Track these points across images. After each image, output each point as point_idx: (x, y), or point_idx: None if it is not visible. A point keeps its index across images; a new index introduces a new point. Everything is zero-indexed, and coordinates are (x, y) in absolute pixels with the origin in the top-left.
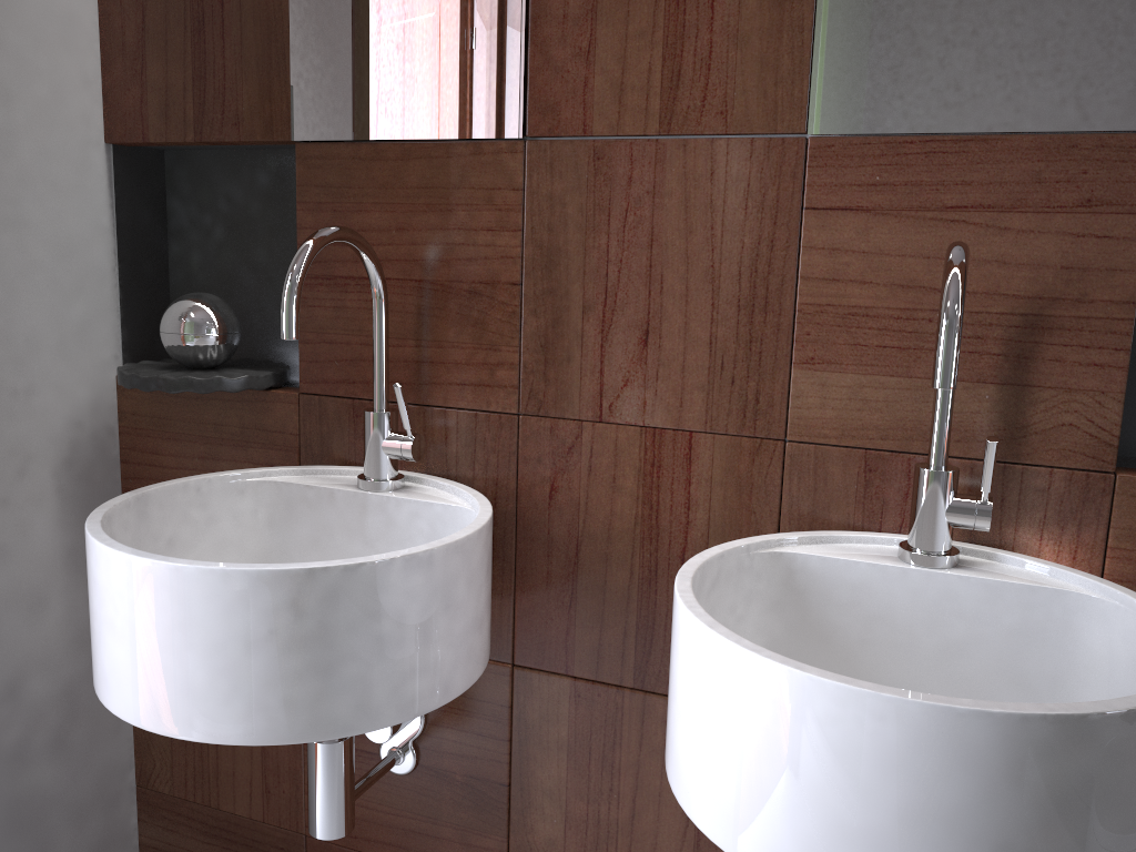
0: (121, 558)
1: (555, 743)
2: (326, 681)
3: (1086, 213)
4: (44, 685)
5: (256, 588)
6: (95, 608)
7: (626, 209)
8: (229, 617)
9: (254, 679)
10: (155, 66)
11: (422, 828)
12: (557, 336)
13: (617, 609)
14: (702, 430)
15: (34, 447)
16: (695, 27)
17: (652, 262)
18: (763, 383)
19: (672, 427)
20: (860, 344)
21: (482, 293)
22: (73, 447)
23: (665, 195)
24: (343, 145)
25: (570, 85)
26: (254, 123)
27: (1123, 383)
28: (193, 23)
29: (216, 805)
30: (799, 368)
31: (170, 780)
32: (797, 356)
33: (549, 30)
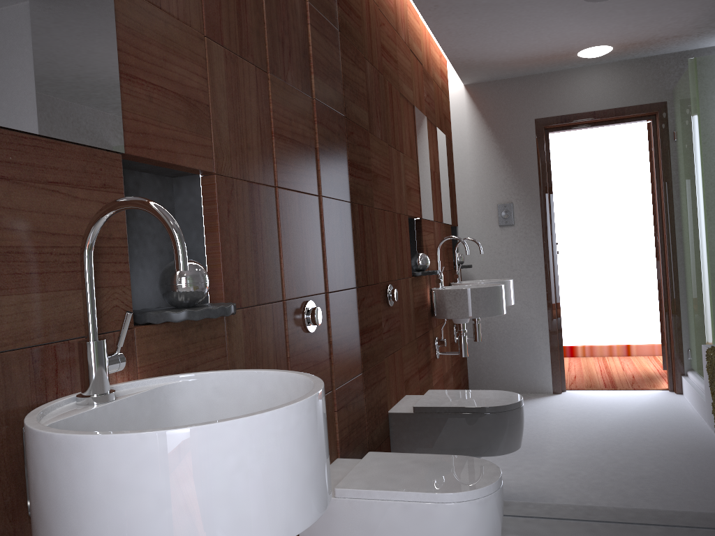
0: None
1: None
2: None
3: (105, 191)
4: None
5: None
6: None
7: None
8: None
9: None
10: None
11: None
12: None
13: None
14: None
15: None
16: None
17: None
18: None
19: None
20: (17, 273)
21: None
22: None
23: None
24: None
25: None
26: None
27: (130, 280)
28: None
29: None
30: None
31: None
32: None
33: None
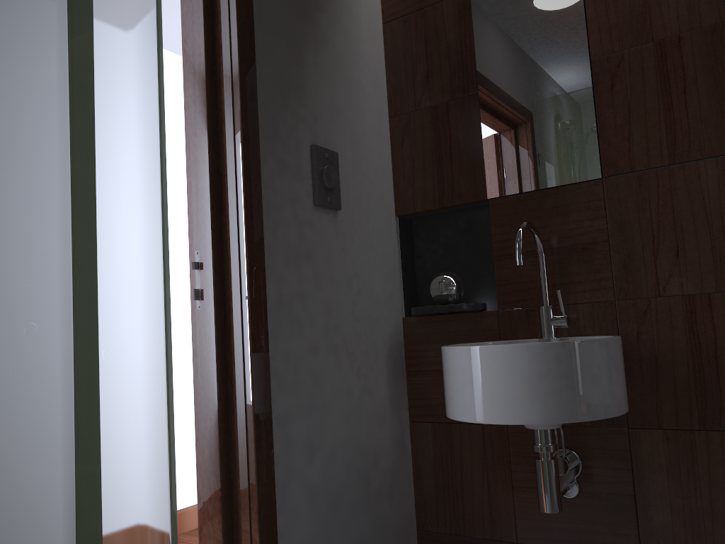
0: (476, 348)
1: (658, 467)
2: (573, 394)
3: None
4: (385, 462)
5: (541, 351)
6: (459, 377)
7: (657, 198)
8: (530, 365)
9: (543, 392)
10: (419, 180)
11: (585, 528)
12: (630, 260)
13: (683, 388)
14: (715, 291)
15: (379, 345)
16: (679, 118)
17: (675, 219)
18: None
19: (698, 292)
20: None
21: (588, 248)
22: (390, 348)
23: (676, 189)
24: (512, 196)
25: (622, 152)
26: (468, 195)
27: None
28: (436, 160)
29: (463, 534)
30: None
31: (436, 523)
32: None
33: (608, 132)
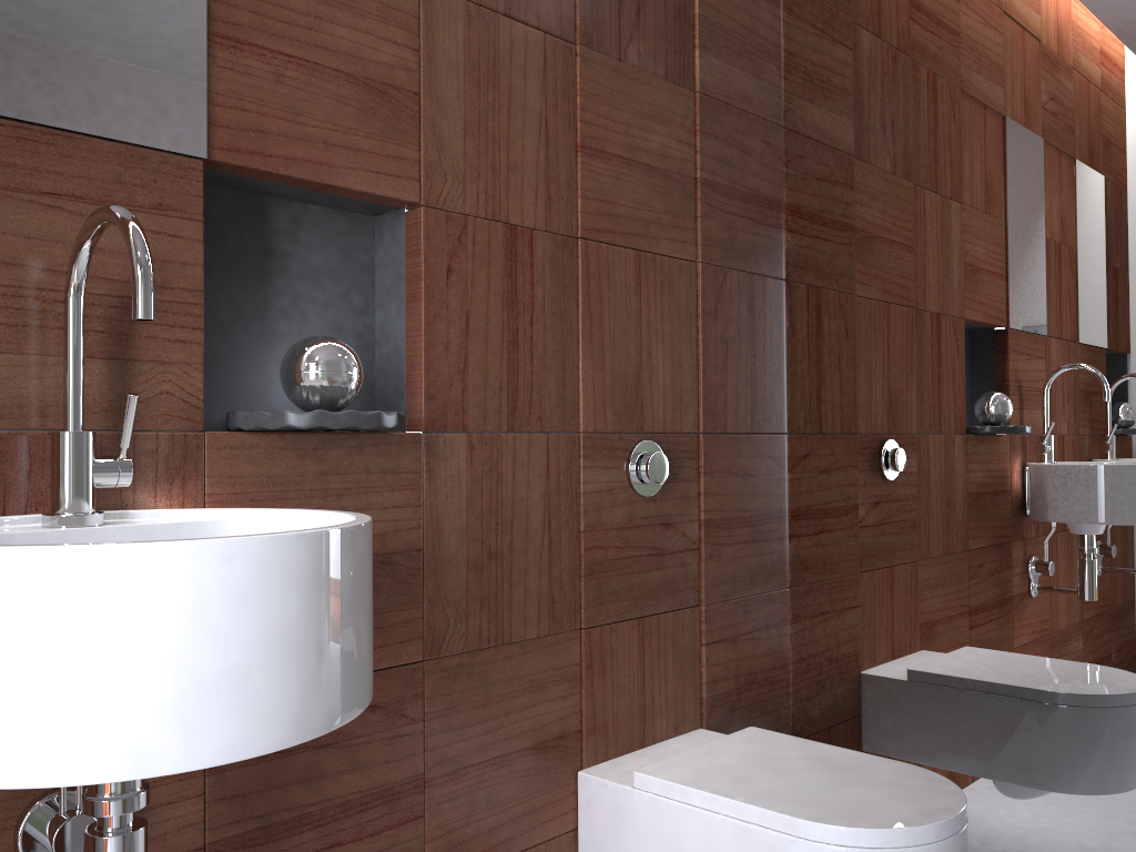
0: None
1: None
2: None
3: (160, 215)
4: None
5: None
6: None
7: None
8: None
9: None
10: None
11: None
12: None
13: None
14: None
15: None
16: None
17: None
18: None
19: None
20: None
21: None
22: None
23: None
24: None
25: None
26: None
27: (202, 356)
28: None
29: None
30: None
31: None
32: None
33: None
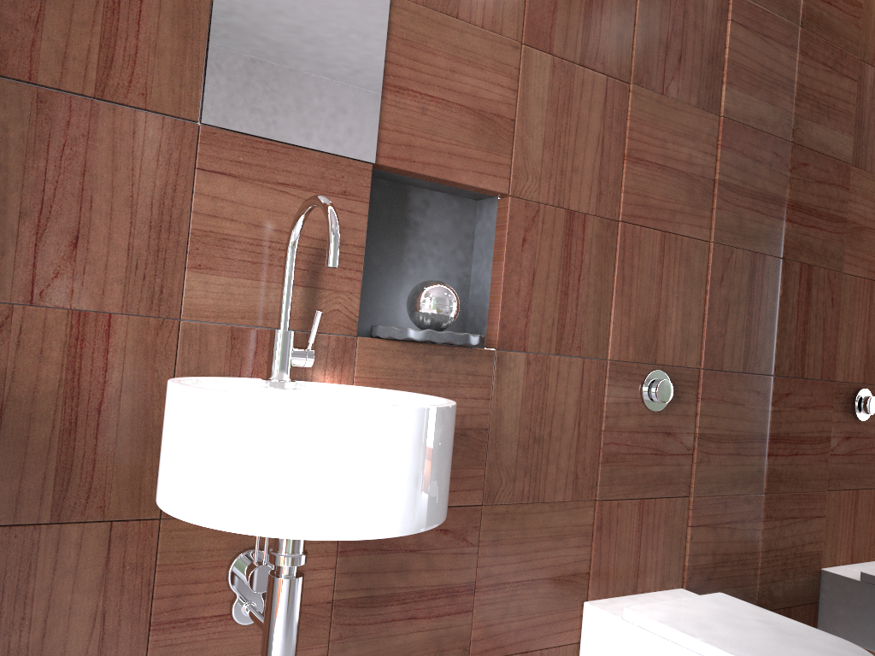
0: None
1: None
2: None
3: (344, 198)
4: None
5: None
6: None
7: (64, 144)
8: None
9: None
10: None
11: None
12: None
13: (38, 458)
14: (120, 312)
15: None
16: (125, 32)
17: (85, 186)
18: (167, 280)
19: (95, 310)
20: (230, 258)
21: None
22: None
23: (97, 140)
24: None
25: (19, 41)
26: None
27: (360, 288)
28: None
29: None
30: (191, 271)
31: None
32: (190, 263)
33: None
